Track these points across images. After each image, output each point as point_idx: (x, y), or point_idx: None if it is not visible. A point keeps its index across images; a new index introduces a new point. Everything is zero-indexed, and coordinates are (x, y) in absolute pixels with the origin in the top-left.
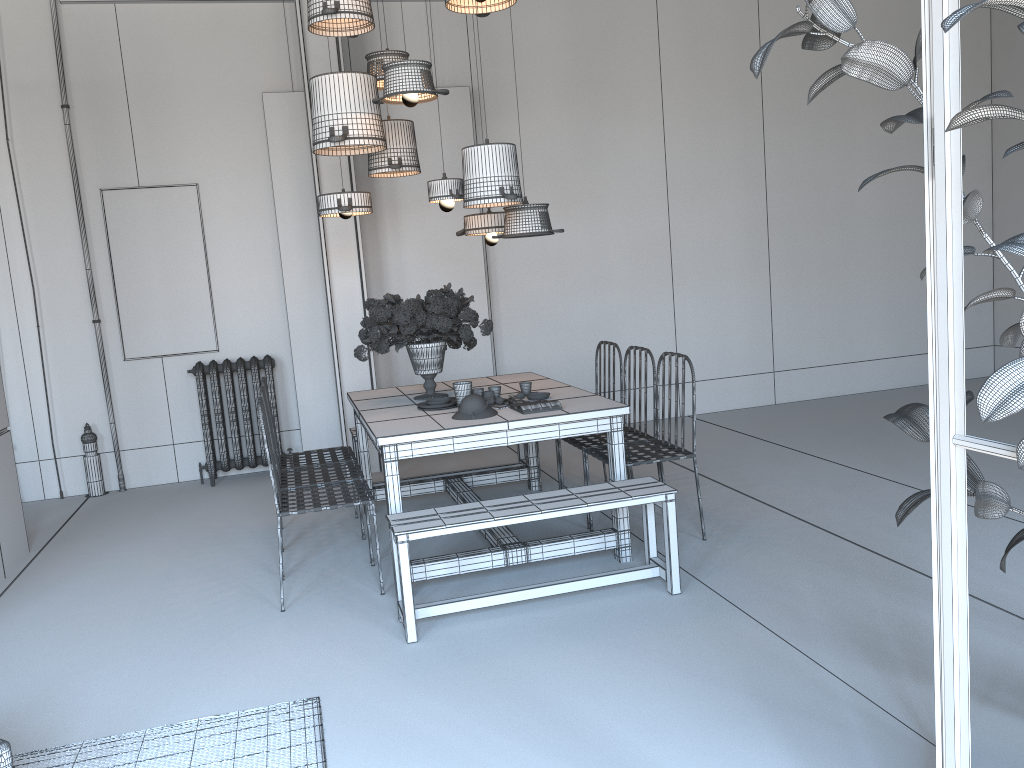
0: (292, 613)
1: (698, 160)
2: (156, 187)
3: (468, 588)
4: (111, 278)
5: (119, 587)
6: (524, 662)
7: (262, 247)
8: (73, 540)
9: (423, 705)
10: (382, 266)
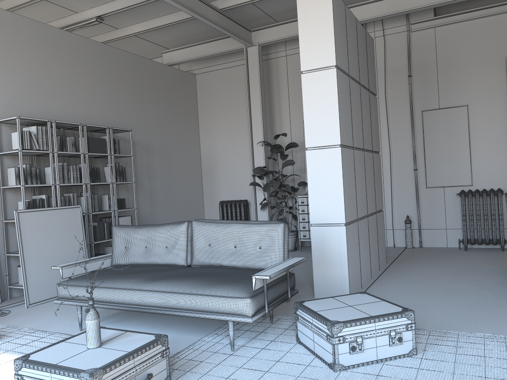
0: None
1: None
2: (447, 108)
3: None
4: (423, 150)
5: (430, 281)
6: None
7: (499, 134)
8: (403, 262)
9: None
10: None
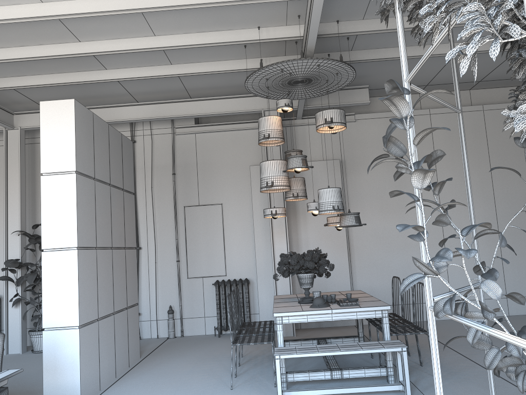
0: (235, 390)
1: (456, 188)
2: (205, 205)
3: (313, 387)
4: (185, 243)
5: (170, 374)
6: None
7: (247, 230)
8: (157, 355)
9: None
10: (298, 239)
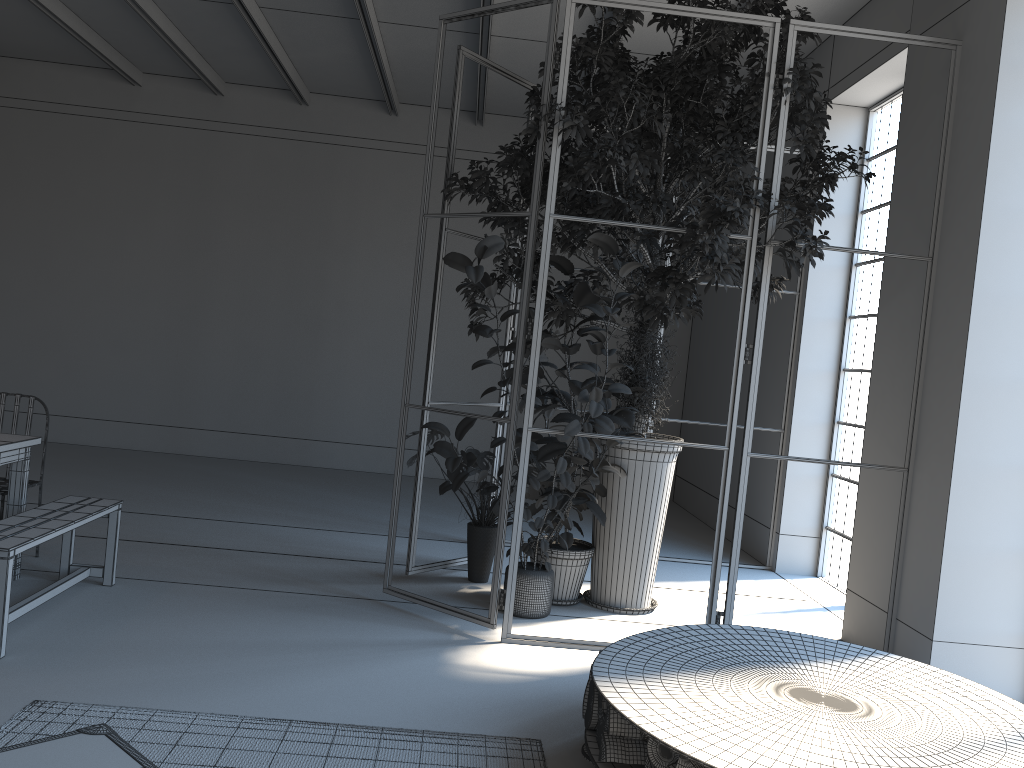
0: None
1: None
2: None
3: None
4: None
5: None
6: (125, 637)
7: None
8: None
9: (129, 672)
10: None
